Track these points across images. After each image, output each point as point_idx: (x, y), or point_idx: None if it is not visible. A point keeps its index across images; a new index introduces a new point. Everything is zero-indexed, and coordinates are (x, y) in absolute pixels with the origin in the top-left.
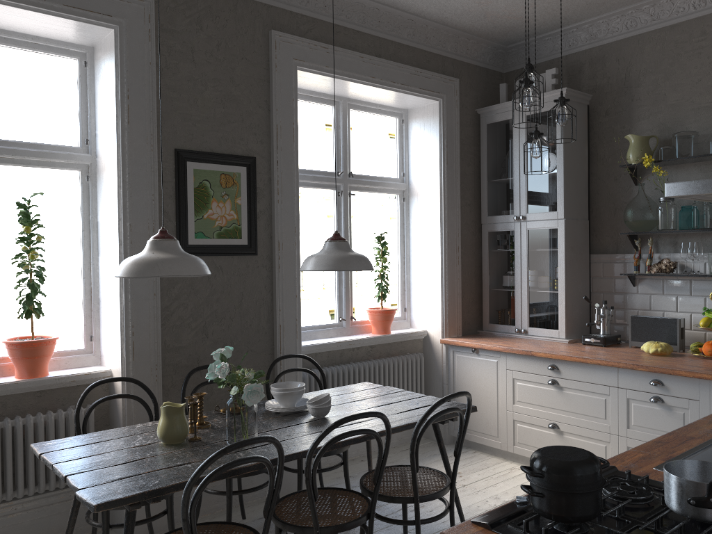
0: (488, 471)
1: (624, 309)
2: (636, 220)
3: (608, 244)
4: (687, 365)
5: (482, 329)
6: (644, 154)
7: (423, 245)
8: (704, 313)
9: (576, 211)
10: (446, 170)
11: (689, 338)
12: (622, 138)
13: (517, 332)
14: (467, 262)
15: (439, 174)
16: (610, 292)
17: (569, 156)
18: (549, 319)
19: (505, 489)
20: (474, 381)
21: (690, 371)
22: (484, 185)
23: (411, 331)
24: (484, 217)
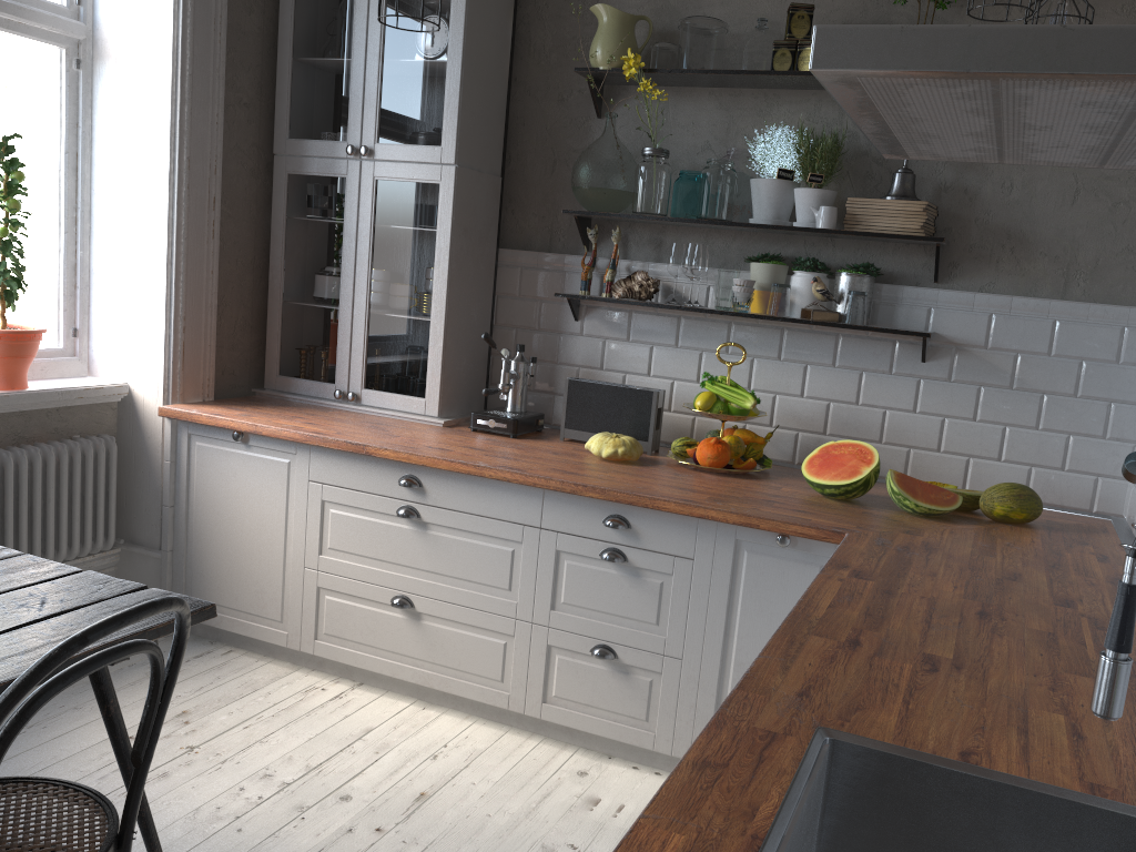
0: (254, 702)
1: (554, 364)
2: (597, 187)
3: (534, 231)
4: (675, 487)
5: (263, 386)
6: (626, 52)
7: (125, 184)
8: (704, 385)
9: (481, 153)
10: (192, 7)
11: (665, 427)
12: (583, 14)
13: (339, 399)
14: (236, 237)
15: (172, 13)
16: (530, 328)
17: (476, 28)
18: (408, 375)
19: (290, 747)
20: (236, 503)
21: (686, 504)
22: (284, 65)
23: (86, 384)
24: (281, 139)
